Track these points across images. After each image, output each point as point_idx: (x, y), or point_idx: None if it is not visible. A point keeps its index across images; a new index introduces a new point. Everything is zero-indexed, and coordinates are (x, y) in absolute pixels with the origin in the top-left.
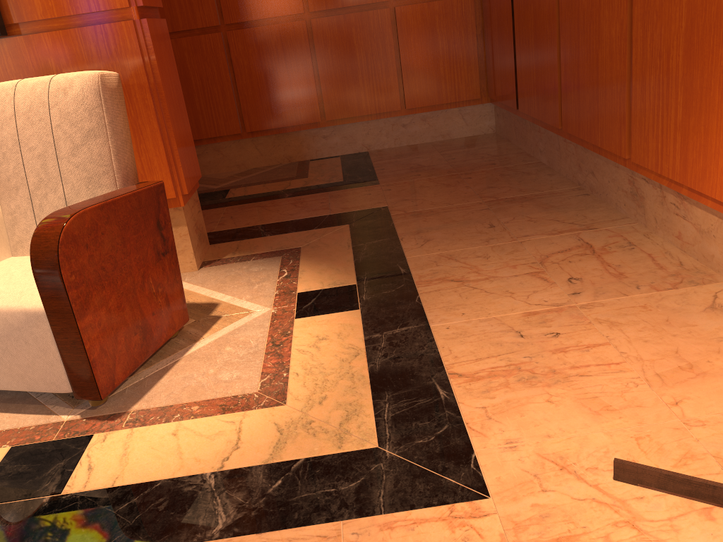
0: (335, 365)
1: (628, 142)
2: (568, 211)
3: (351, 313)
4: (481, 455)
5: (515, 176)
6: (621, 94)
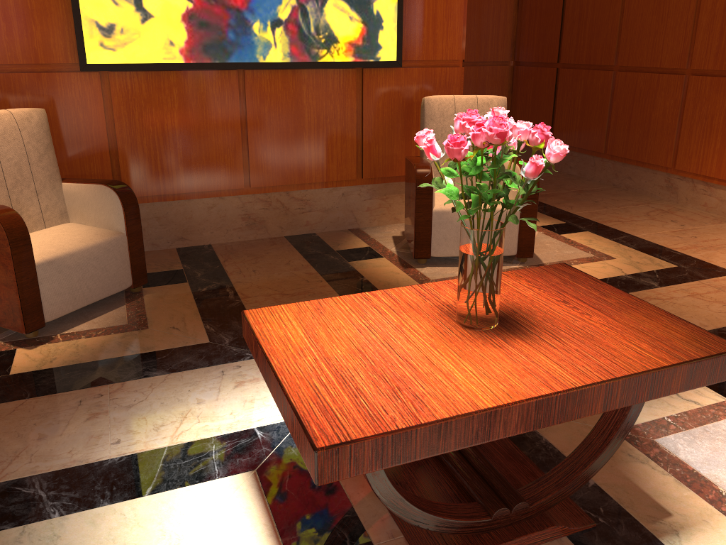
0: (614, 247)
1: (672, 159)
2: (627, 196)
3: (586, 232)
4: (719, 265)
5: (568, 180)
6: (670, 135)
